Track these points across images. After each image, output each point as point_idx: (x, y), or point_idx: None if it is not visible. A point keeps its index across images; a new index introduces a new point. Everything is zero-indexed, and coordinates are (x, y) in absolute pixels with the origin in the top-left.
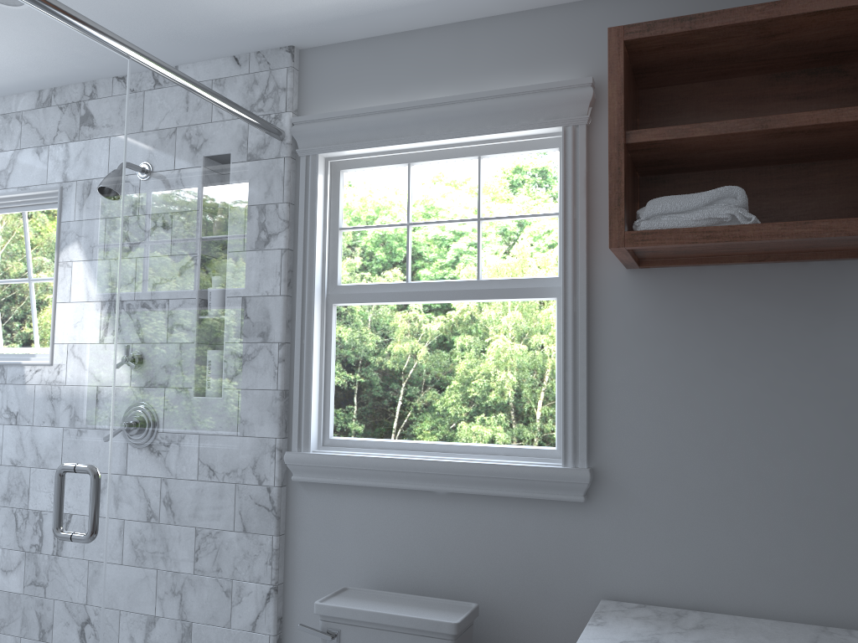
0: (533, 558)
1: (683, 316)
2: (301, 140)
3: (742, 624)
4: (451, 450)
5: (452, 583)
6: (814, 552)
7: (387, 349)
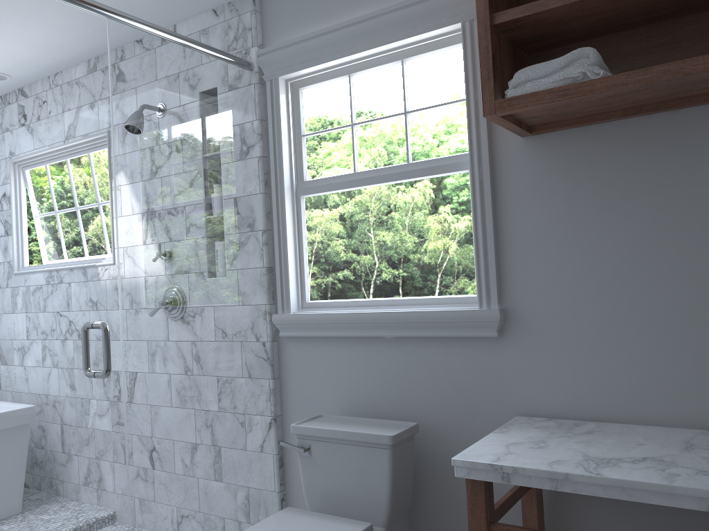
0: (462, 385)
1: (571, 172)
2: (265, 68)
3: (629, 430)
4: (395, 304)
5: (401, 409)
6: (696, 367)
7: (426, 248)
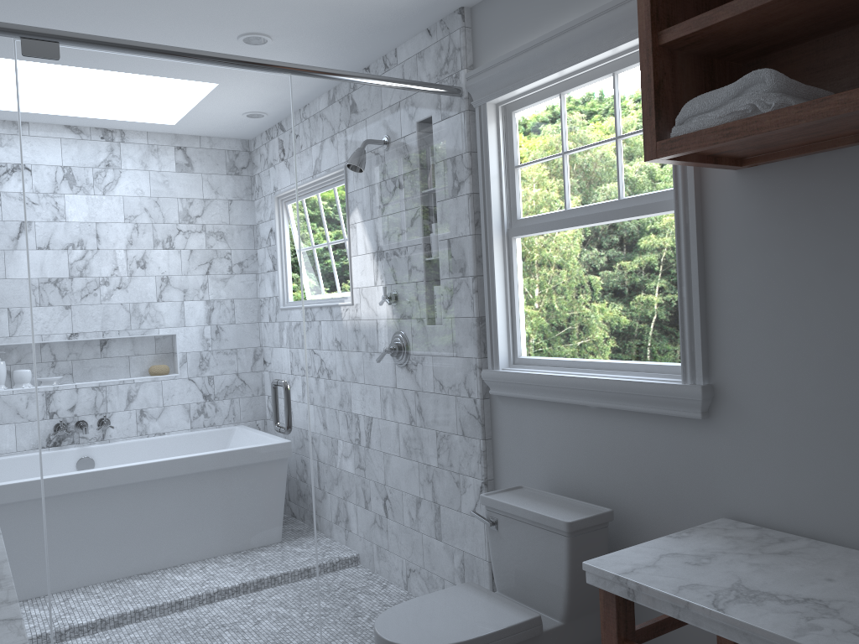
0: (666, 472)
1: (793, 215)
2: (473, 93)
3: (842, 558)
4: (602, 367)
5: (605, 491)
6: None
7: None
